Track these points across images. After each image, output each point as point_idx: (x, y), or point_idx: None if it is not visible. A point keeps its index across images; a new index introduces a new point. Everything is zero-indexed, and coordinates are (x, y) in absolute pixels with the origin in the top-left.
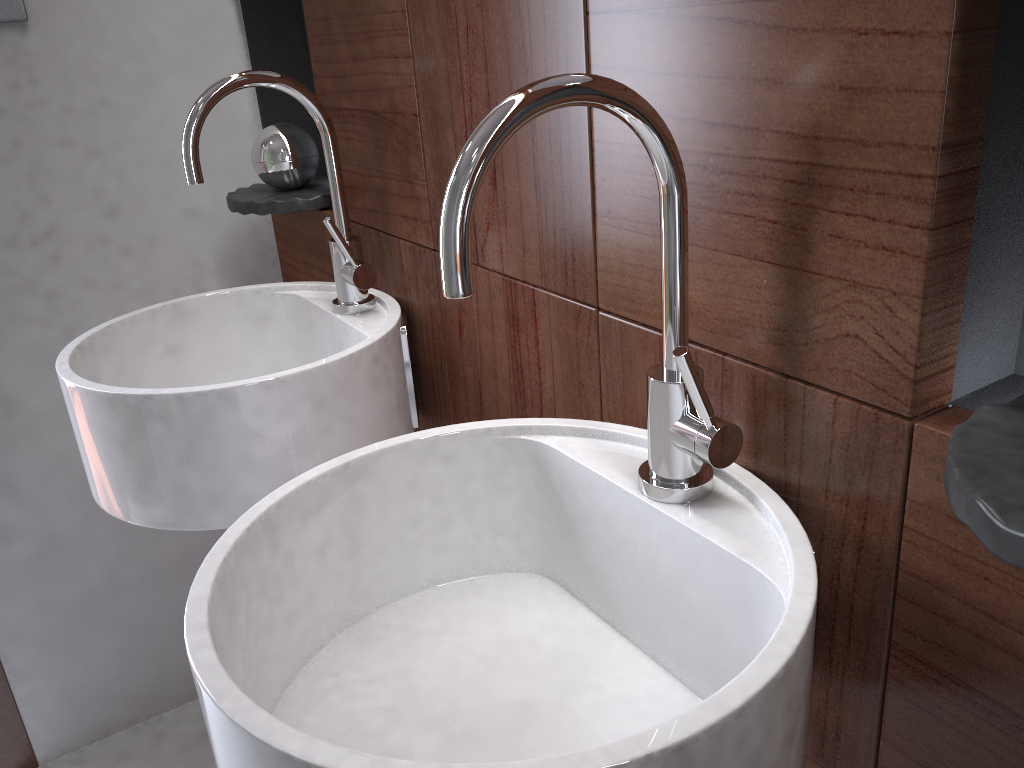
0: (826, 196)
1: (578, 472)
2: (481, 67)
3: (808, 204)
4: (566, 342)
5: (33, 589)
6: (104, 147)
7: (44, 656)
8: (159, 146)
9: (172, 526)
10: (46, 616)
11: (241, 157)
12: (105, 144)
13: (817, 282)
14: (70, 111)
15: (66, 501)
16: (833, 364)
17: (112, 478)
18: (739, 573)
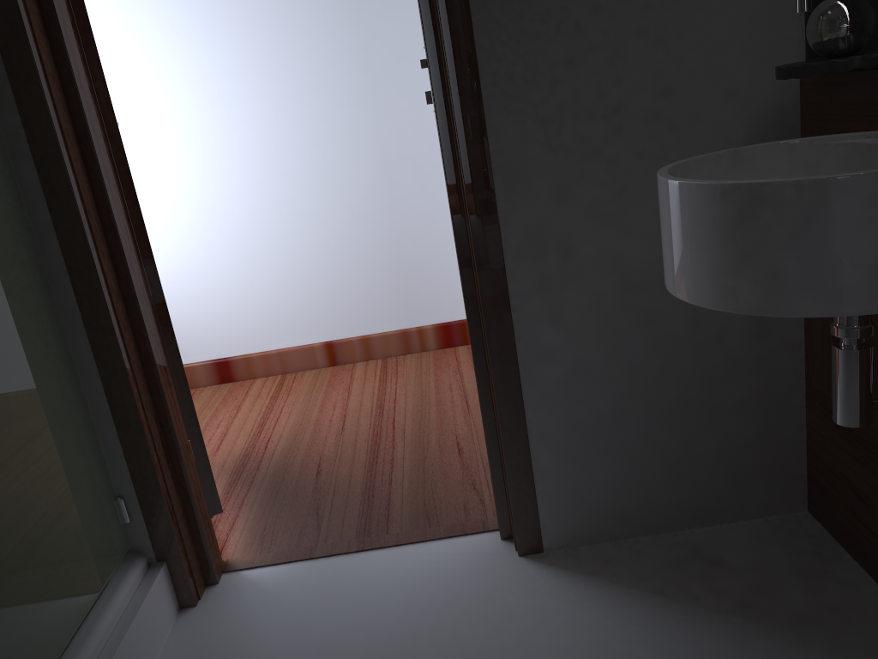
0: None
1: None
2: None
3: None
4: None
5: (561, 405)
6: (668, 36)
7: (560, 462)
8: (712, 34)
9: (759, 312)
10: (566, 429)
11: (780, 42)
12: (670, 33)
13: None
14: (647, 5)
15: (595, 336)
16: None
17: (706, 267)
18: None
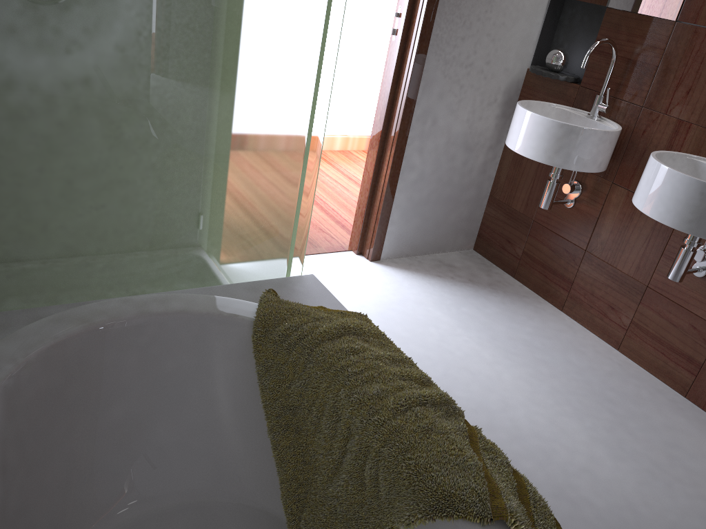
0: None
1: None
2: (699, 62)
3: None
4: (699, 140)
5: (409, 192)
6: (496, 39)
7: (400, 218)
8: (509, 43)
9: (559, 166)
10: (407, 203)
11: (526, 54)
12: (497, 38)
13: None
14: (494, 24)
15: (431, 162)
16: None
17: (544, 148)
18: None
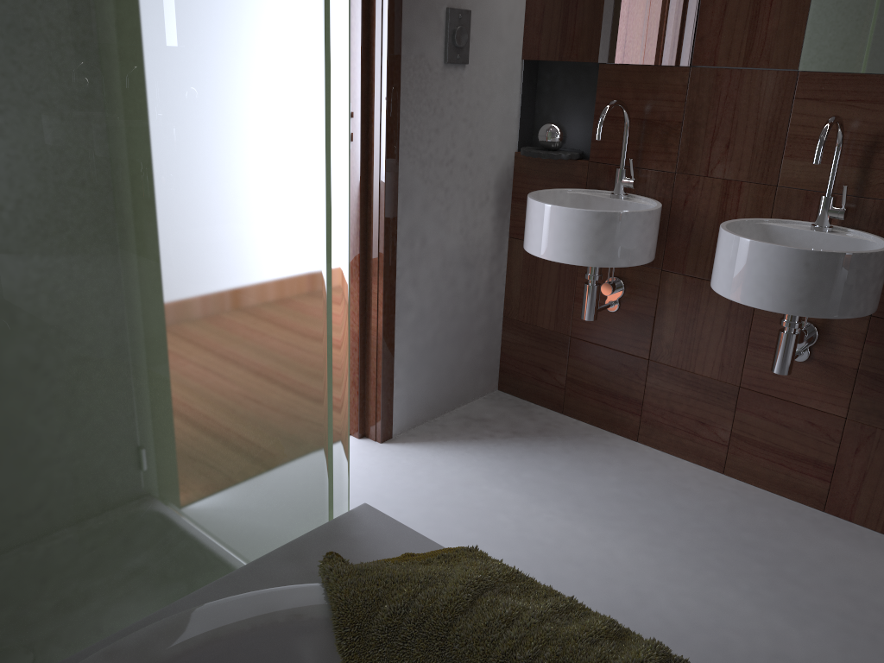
0: (878, 149)
1: (785, 230)
2: (731, 109)
3: (872, 151)
4: (756, 199)
5: (411, 338)
6: (474, 123)
7: (406, 376)
8: (489, 125)
9: (605, 265)
10: (411, 354)
11: (510, 134)
12: (474, 122)
13: (872, 171)
14: (468, 105)
15: (429, 294)
16: (874, 191)
17: (583, 247)
18: (855, 242)
